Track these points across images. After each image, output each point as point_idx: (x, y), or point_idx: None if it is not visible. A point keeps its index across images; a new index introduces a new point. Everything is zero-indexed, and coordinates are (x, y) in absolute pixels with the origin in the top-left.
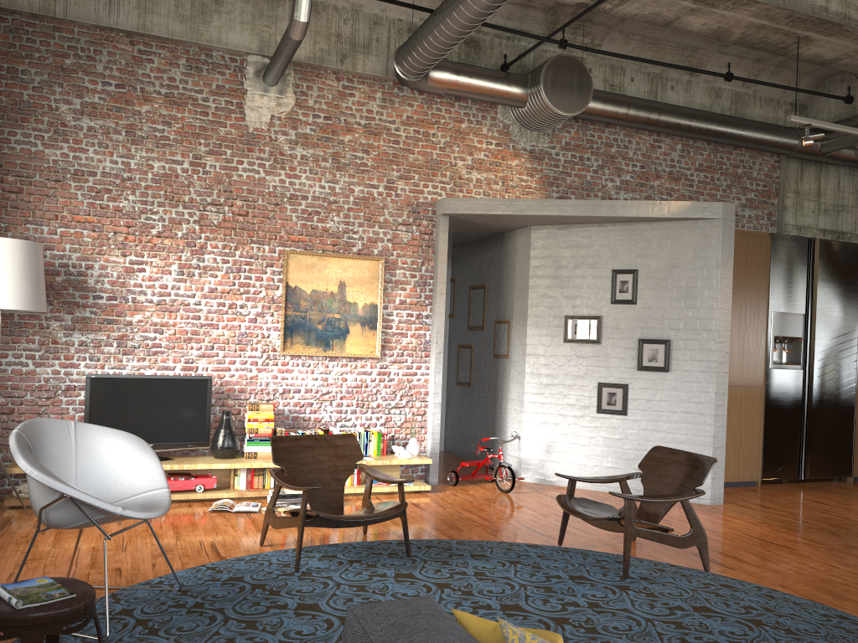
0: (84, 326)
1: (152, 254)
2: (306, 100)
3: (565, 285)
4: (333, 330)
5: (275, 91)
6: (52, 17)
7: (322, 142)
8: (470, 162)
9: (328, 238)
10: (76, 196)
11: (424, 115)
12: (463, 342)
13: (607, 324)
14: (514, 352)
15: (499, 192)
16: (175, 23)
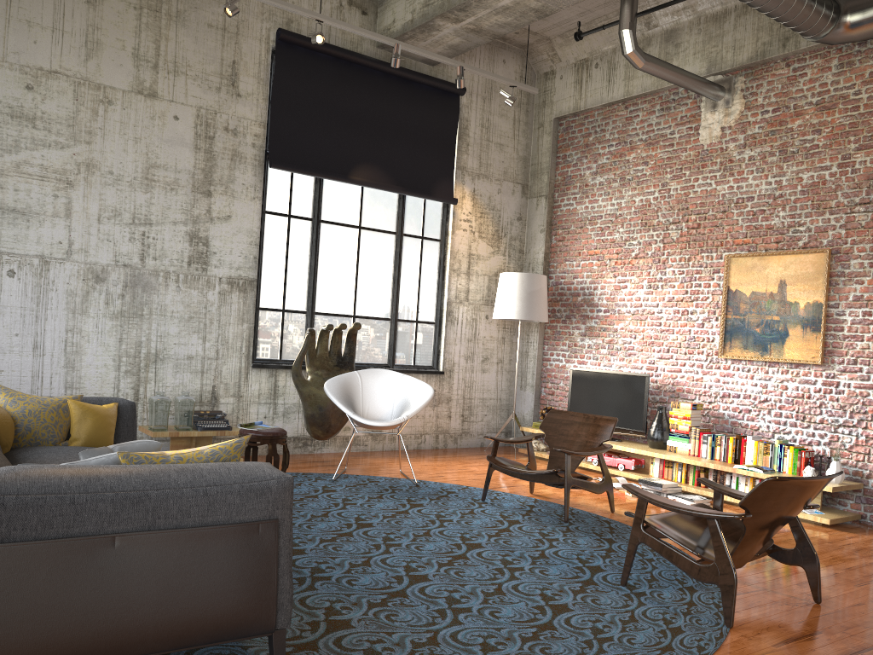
0: (590, 333)
1: (630, 273)
2: (754, 100)
3: None
4: (771, 333)
5: (722, 104)
6: (579, 111)
7: (768, 137)
8: None
9: (771, 236)
10: (590, 236)
11: None
12: None
13: None
14: None
15: None
16: (646, 79)
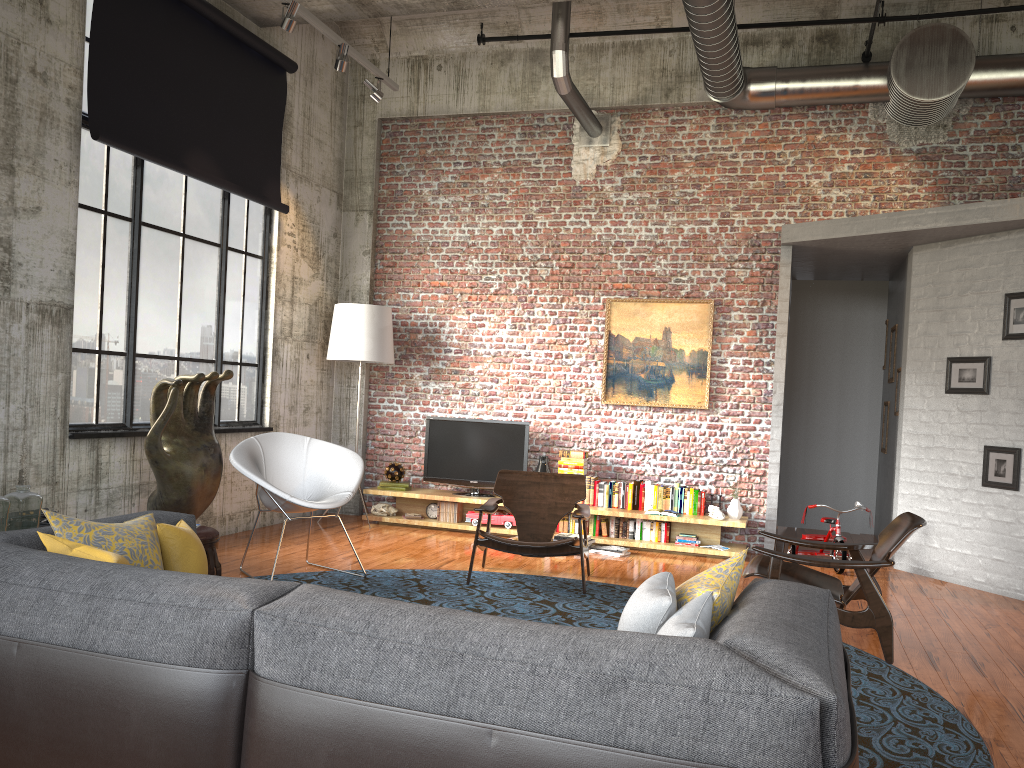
0: (437, 376)
1: (489, 311)
2: (632, 144)
3: (950, 319)
4: (657, 379)
5: (599, 141)
6: (416, 116)
7: (648, 184)
8: (828, 179)
9: (653, 283)
10: (433, 264)
11: (767, 134)
12: (886, 398)
13: (998, 367)
14: (899, 408)
15: (870, 210)
16: (508, 98)
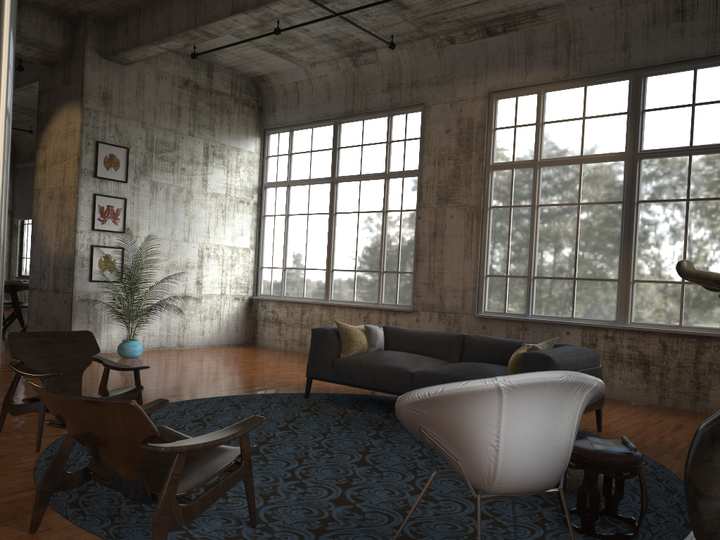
0: None
1: None
2: None
3: None
4: None
5: None
6: None
7: None
8: None
9: None
10: None
11: None
12: None
13: None
14: None
15: None
16: None
